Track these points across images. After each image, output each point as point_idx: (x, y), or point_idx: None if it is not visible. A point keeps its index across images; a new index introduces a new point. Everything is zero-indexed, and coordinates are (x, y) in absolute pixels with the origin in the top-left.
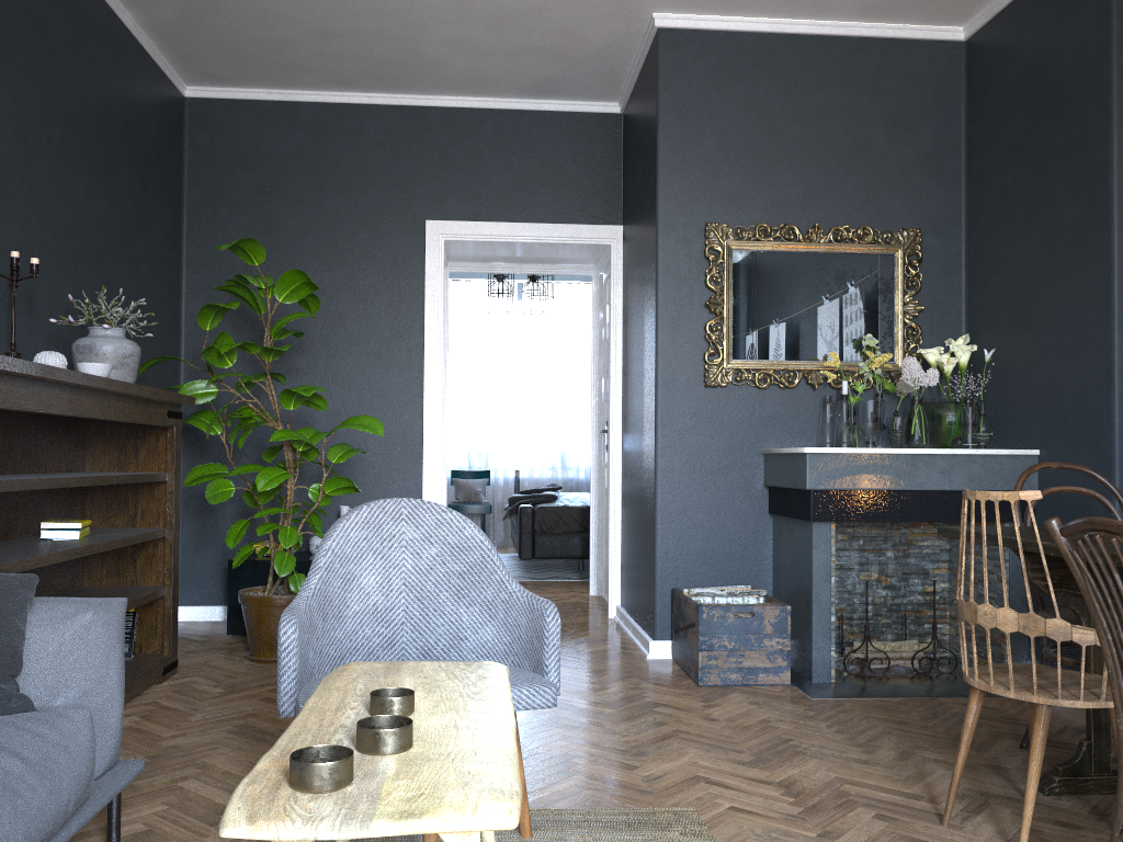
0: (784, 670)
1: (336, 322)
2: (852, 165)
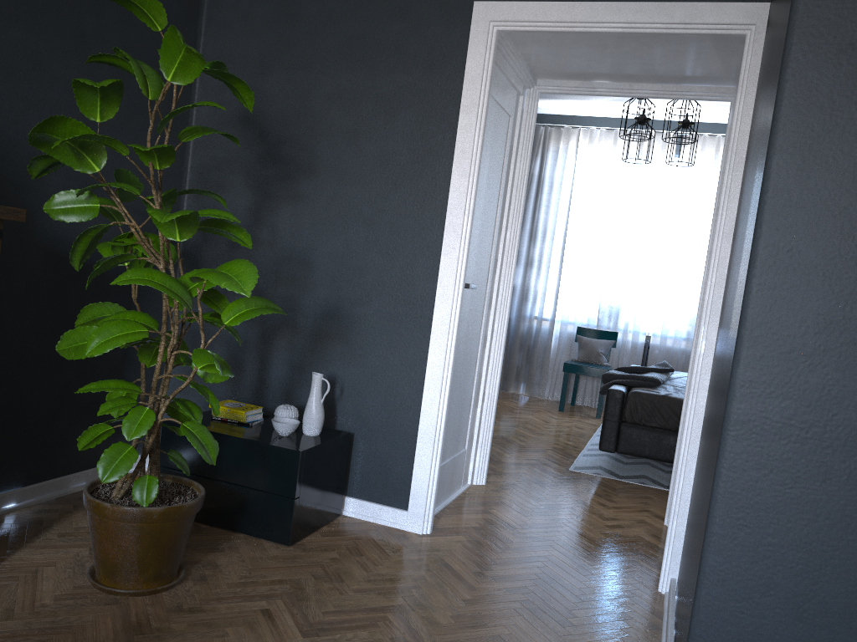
0: None
1: (351, 139)
2: None
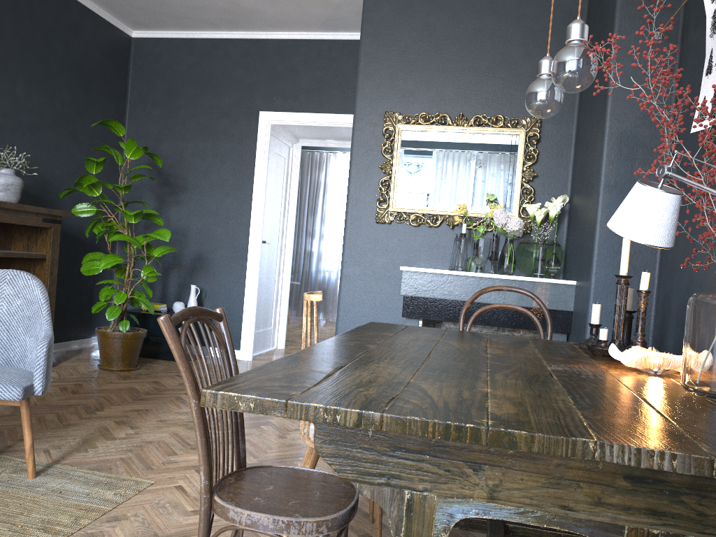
0: None
1: (205, 174)
2: (494, 70)
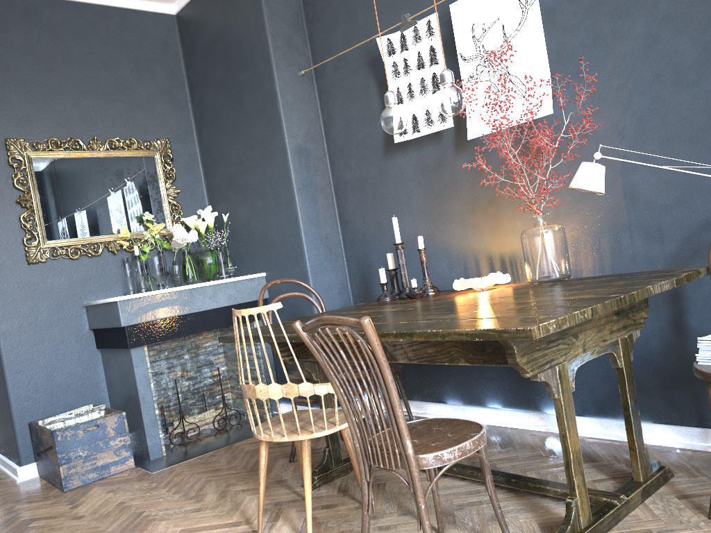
0: (129, 458)
1: None
2: (114, 95)
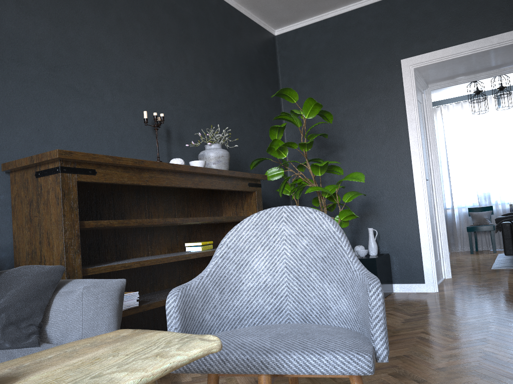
0: None
1: (358, 129)
2: None
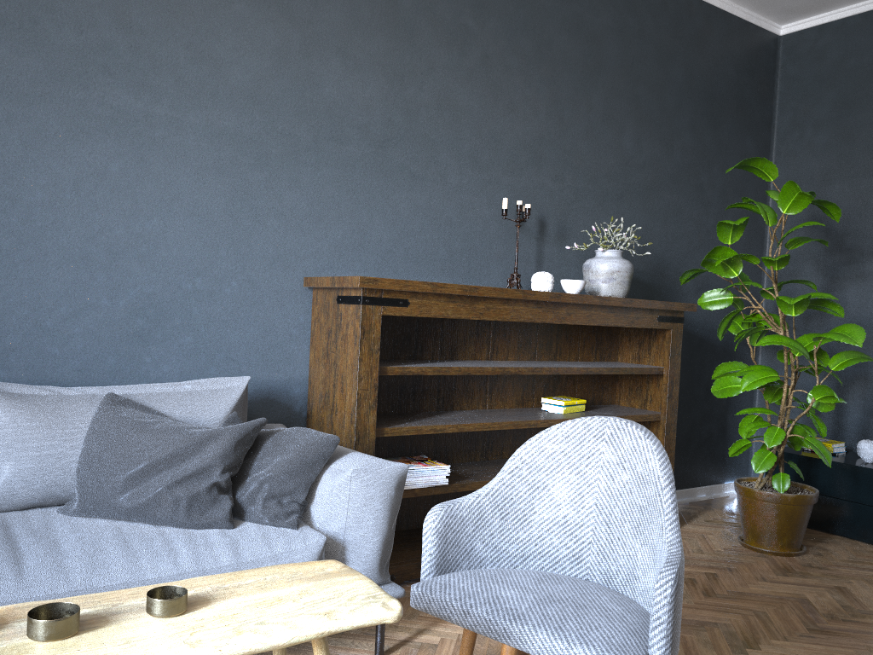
0: None
1: None
2: None
